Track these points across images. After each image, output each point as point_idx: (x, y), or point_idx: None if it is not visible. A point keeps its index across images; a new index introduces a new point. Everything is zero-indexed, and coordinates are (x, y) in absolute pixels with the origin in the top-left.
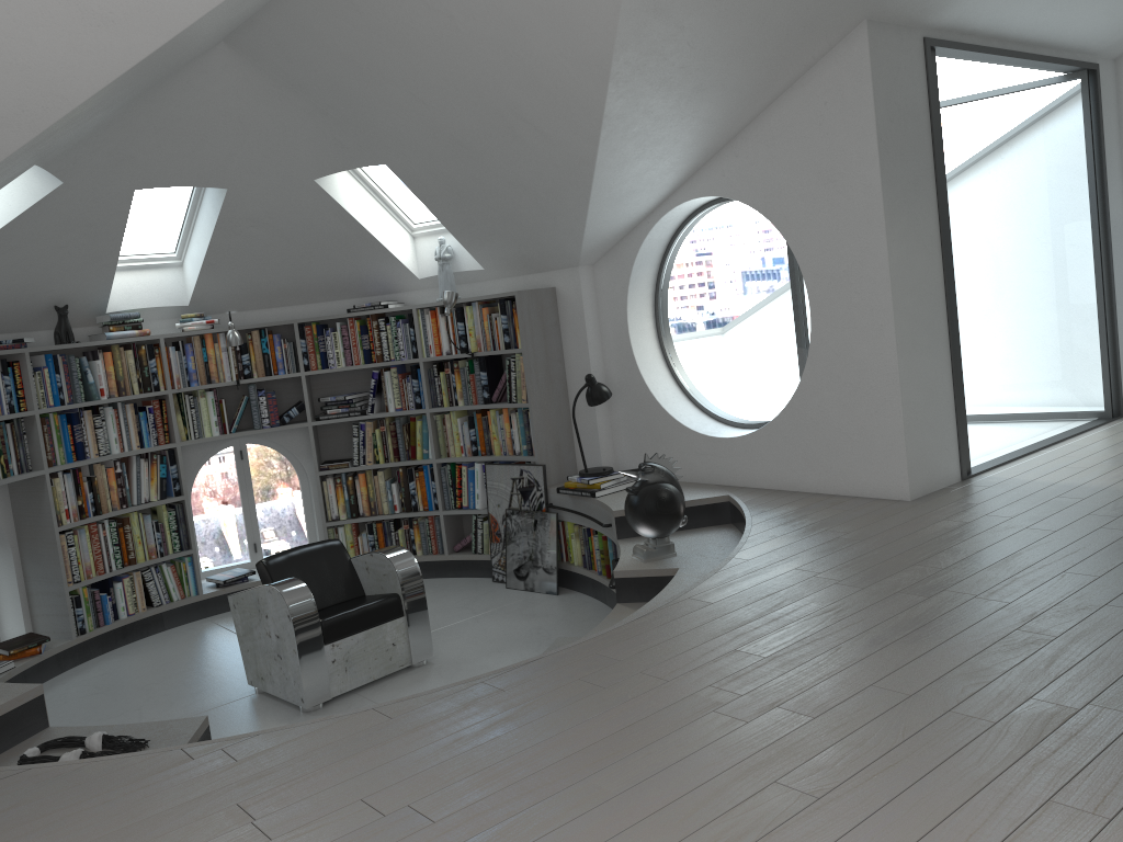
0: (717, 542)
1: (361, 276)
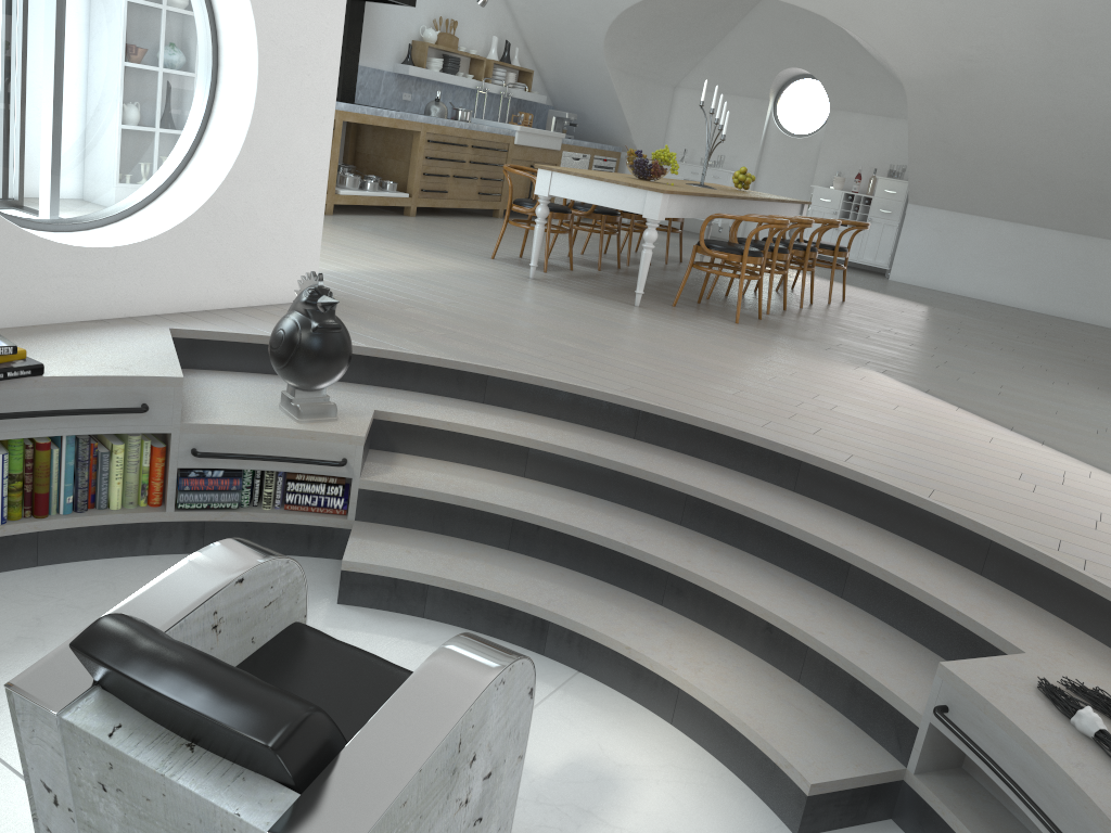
0: (265, 384)
1: None
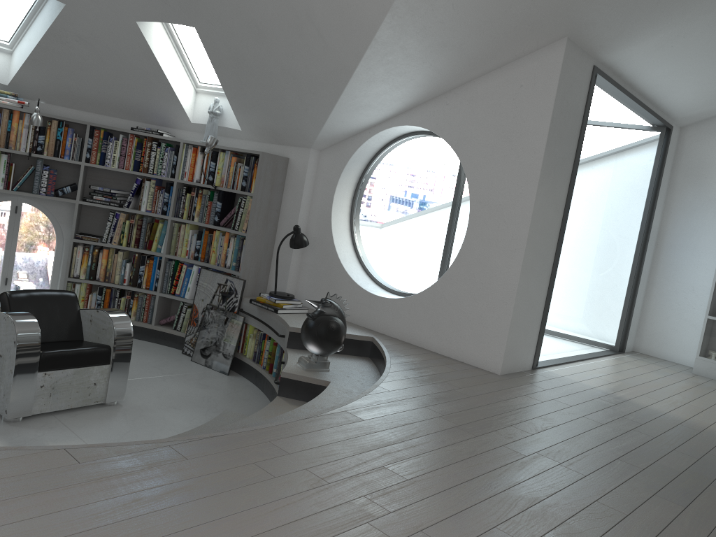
0: (359, 368)
1: (149, 107)
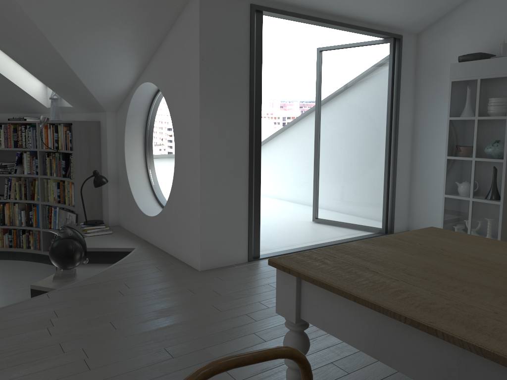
0: None
1: (18, 102)
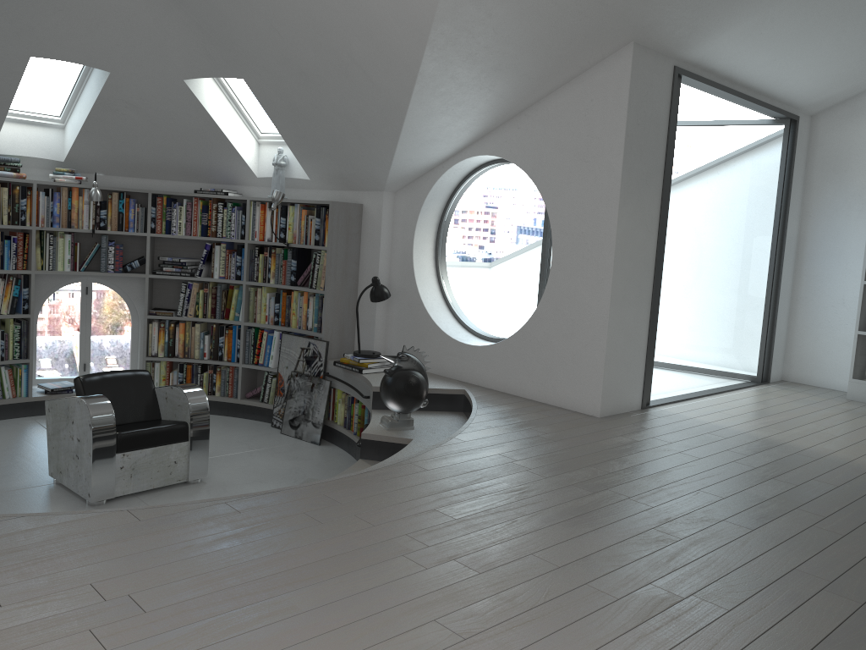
0: (448, 424)
1: (211, 166)
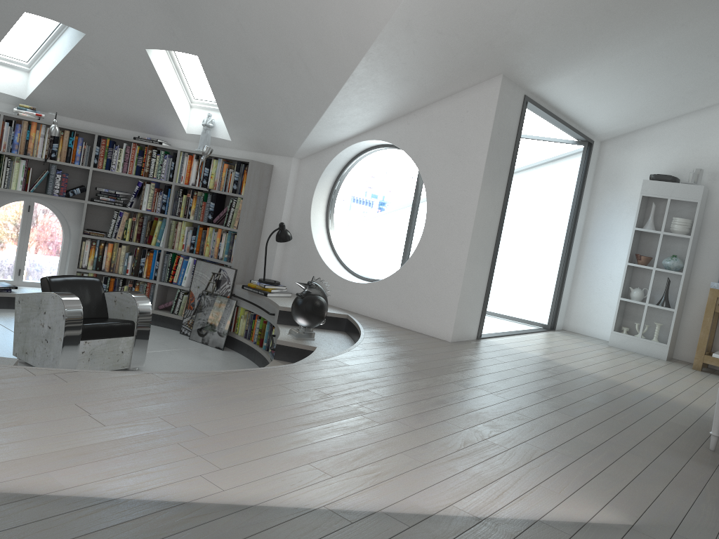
0: (337, 339)
1: (149, 119)
